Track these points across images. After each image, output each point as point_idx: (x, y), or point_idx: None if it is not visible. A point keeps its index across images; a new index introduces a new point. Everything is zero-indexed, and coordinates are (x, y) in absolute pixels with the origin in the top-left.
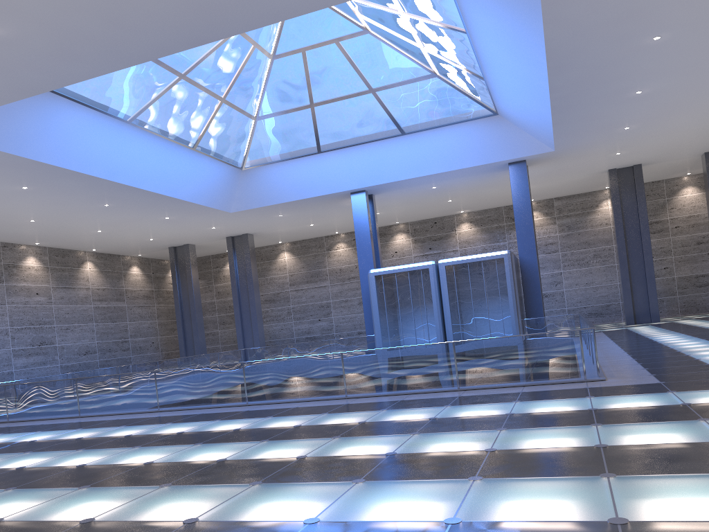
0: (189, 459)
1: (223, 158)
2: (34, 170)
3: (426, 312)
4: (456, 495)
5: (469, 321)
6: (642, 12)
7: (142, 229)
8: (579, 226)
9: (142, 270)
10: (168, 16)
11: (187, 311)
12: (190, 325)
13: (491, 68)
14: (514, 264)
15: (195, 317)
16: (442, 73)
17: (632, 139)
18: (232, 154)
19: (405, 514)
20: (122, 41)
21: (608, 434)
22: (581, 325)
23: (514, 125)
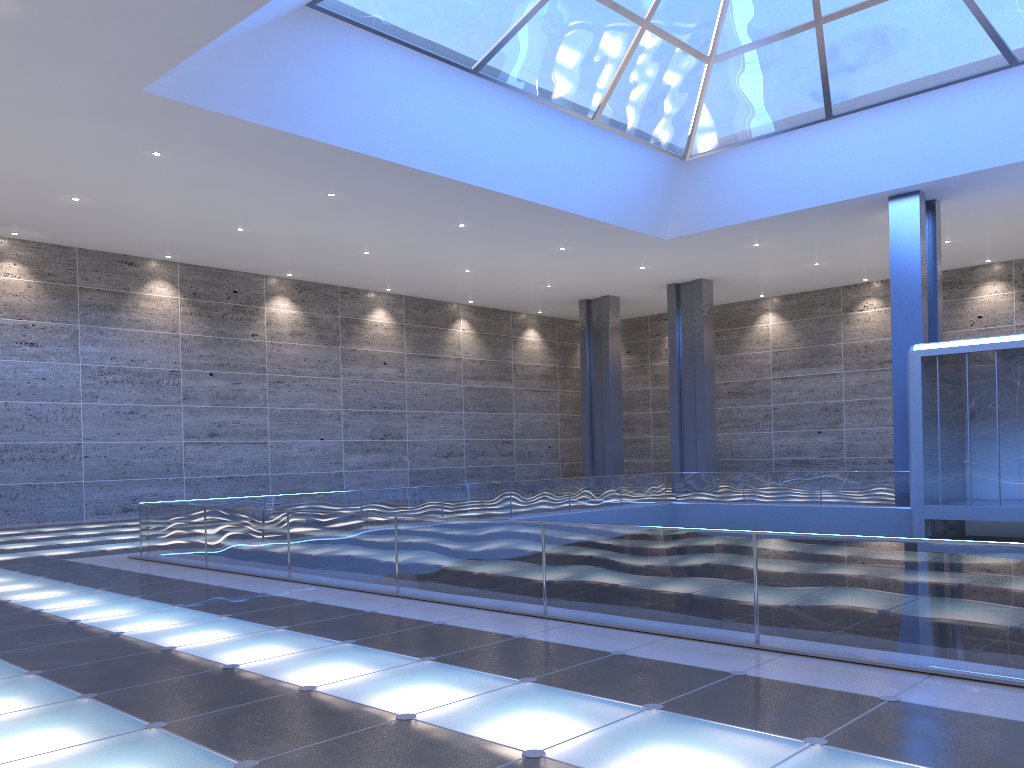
0: None
1: (649, 138)
2: (330, 161)
3: None
4: None
5: None
6: None
7: (529, 269)
8: None
9: (542, 336)
10: None
11: (598, 402)
12: (601, 424)
13: None
14: None
15: (609, 413)
16: None
17: None
18: (665, 130)
19: None
20: None
21: None
22: None
23: None
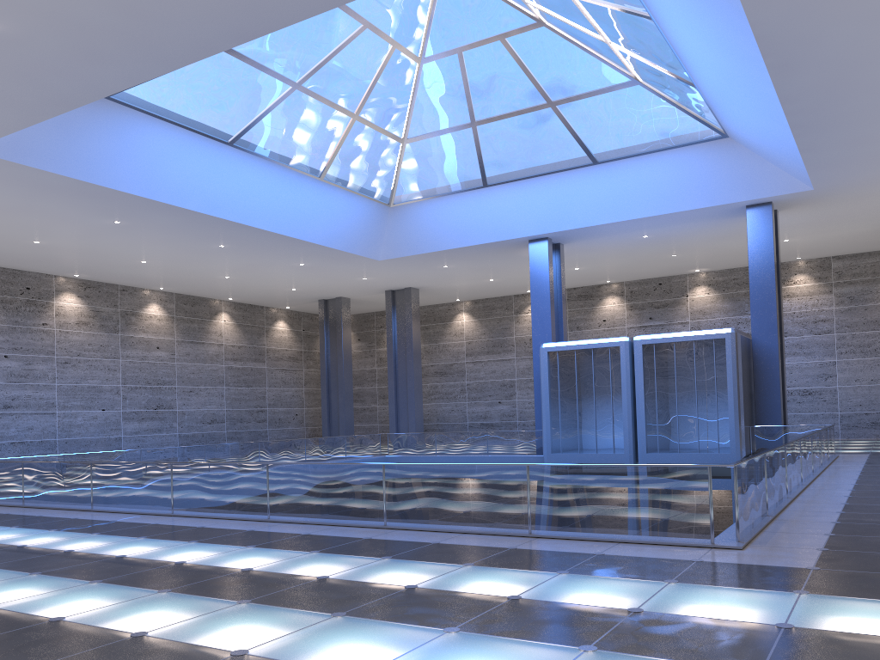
0: (32, 609)
1: (362, 191)
2: (117, 200)
3: (613, 405)
4: None
5: (669, 422)
6: None
7: (277, 277)
8: (867, 297)
9: (290, 326)
10: (192, 0)
11: (334, 379)
12: (336, 397)
13: (698, 70)
14: (739, 348)
15: (343, 388)
16: (644, 78)
17: None
18: (374, 186)
19: None
20: (150, 37)
21: None
22: (826, 442)
23: (753, 152)
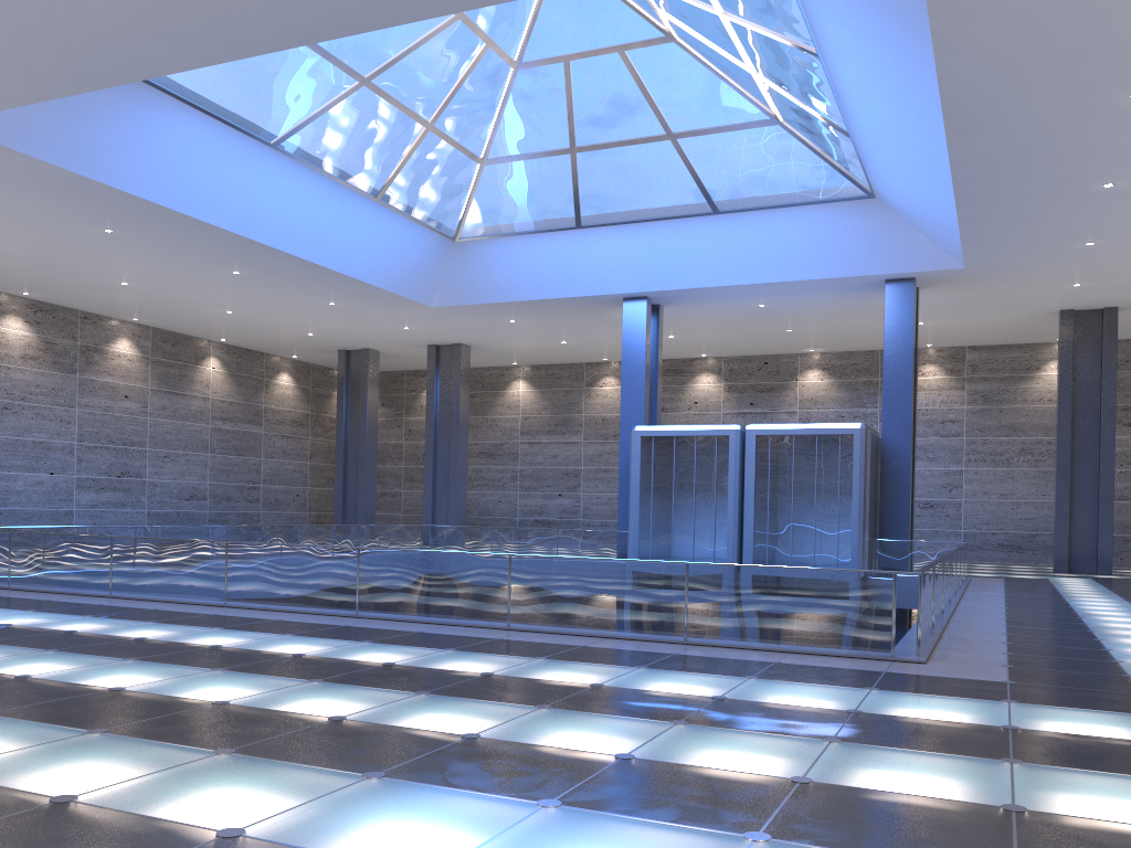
0: (177, 693)
1: (424, 219)
2: (119, 204)
3: (716, 505)
4: (489, 828)
5: (782, 529)
6: (1109, 48)
7: (294, 317)
8: (1004, 398)
9: (295, 381)
10: None
11: (353, 453)
12: (355, 475)
13: (859, 119)
14: (869, 447)
15: (364, 465)
16: (786, 118)
17: (1100, 264)
18: (440, 214)
19: (378, 847)
20: (237, 15)
21: (834, 761)
22: (963, 562)
23: (901, 218)
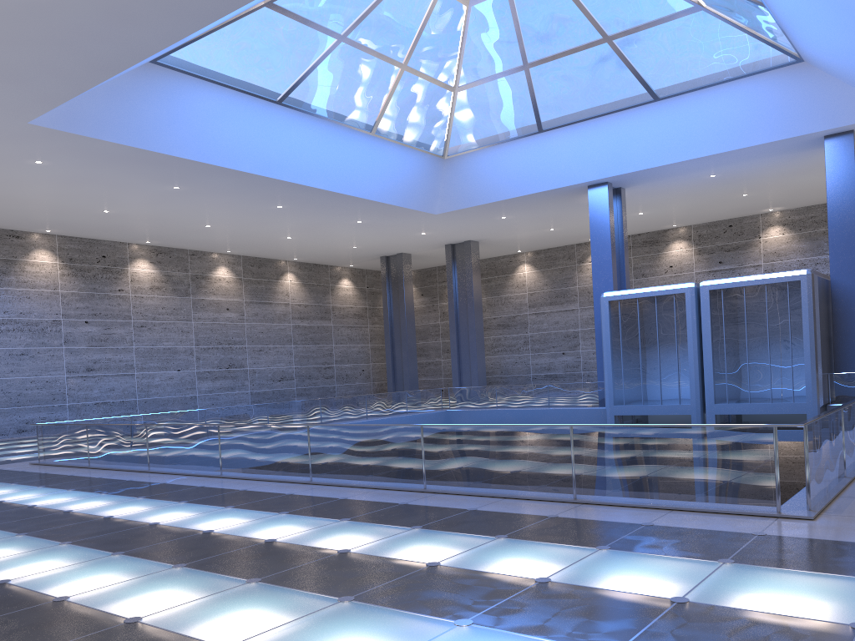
0: (43, 586)
1: (415, 144)
2: (173, 166)
3: (678, 354)
4: None
5: (739, 371)
6: None
7: (337, 235)
8: None
9: (354, 283)
10: None
11: (397, 335)
12: (400, 352)
13: None
14: (816, 290)
15: (406, 343)
16: (708, 2)
17: None
18: (427, 138)
19: None
20: None
21: None
22: None
23: (832, 76)
